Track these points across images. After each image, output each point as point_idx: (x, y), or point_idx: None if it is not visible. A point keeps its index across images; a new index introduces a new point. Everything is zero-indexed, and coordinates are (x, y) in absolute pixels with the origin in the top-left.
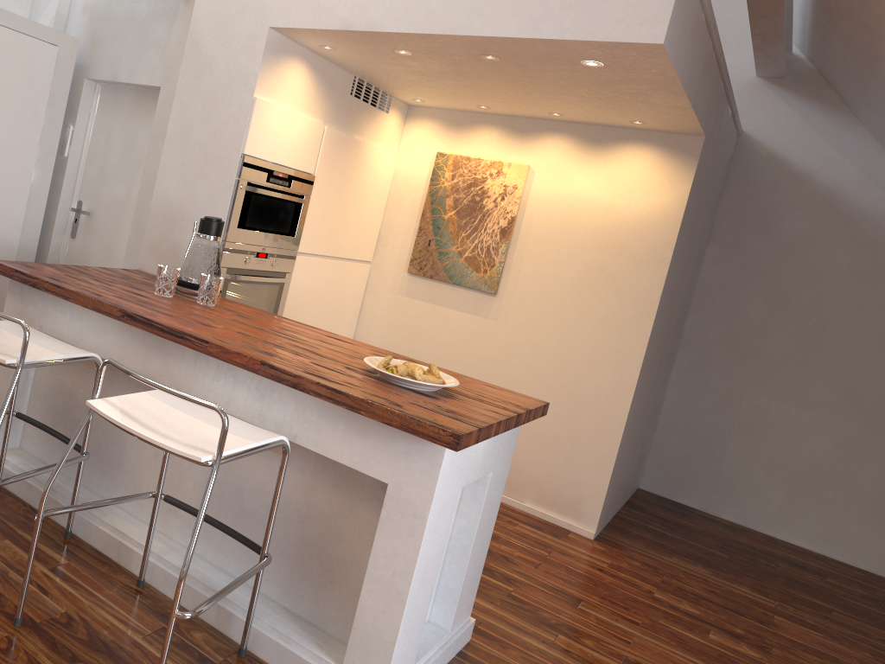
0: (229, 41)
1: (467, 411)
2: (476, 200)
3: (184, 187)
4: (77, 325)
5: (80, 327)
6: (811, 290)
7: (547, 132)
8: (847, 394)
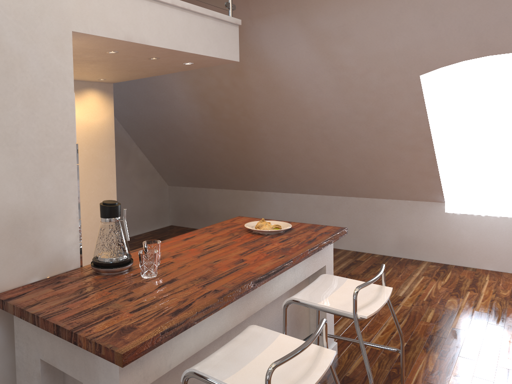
0: (35, 39)
1: (302, 225)
2: None
3: (27, 188)
4: (201, 330)
5: (204, 329)
6: None
7: None
8: None
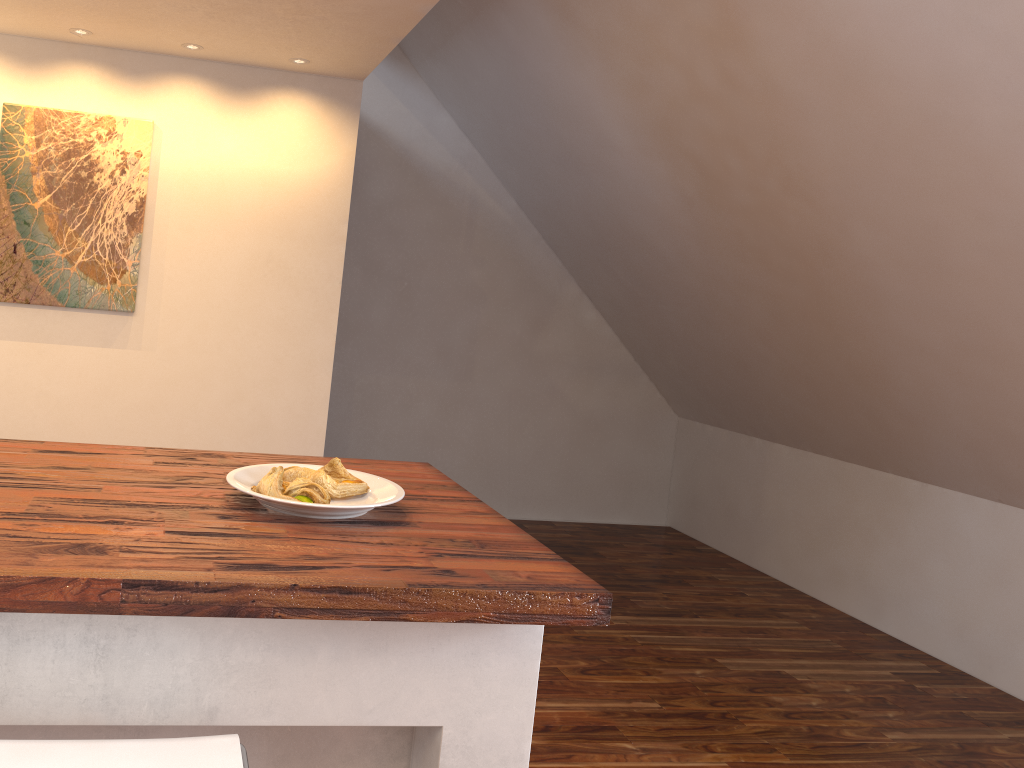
0: None
1: (478, 532)
2: (83, 176)
3: None
4: None
5: None
6: (400, 254)
7: (171, 74)
8: (441, 353)
